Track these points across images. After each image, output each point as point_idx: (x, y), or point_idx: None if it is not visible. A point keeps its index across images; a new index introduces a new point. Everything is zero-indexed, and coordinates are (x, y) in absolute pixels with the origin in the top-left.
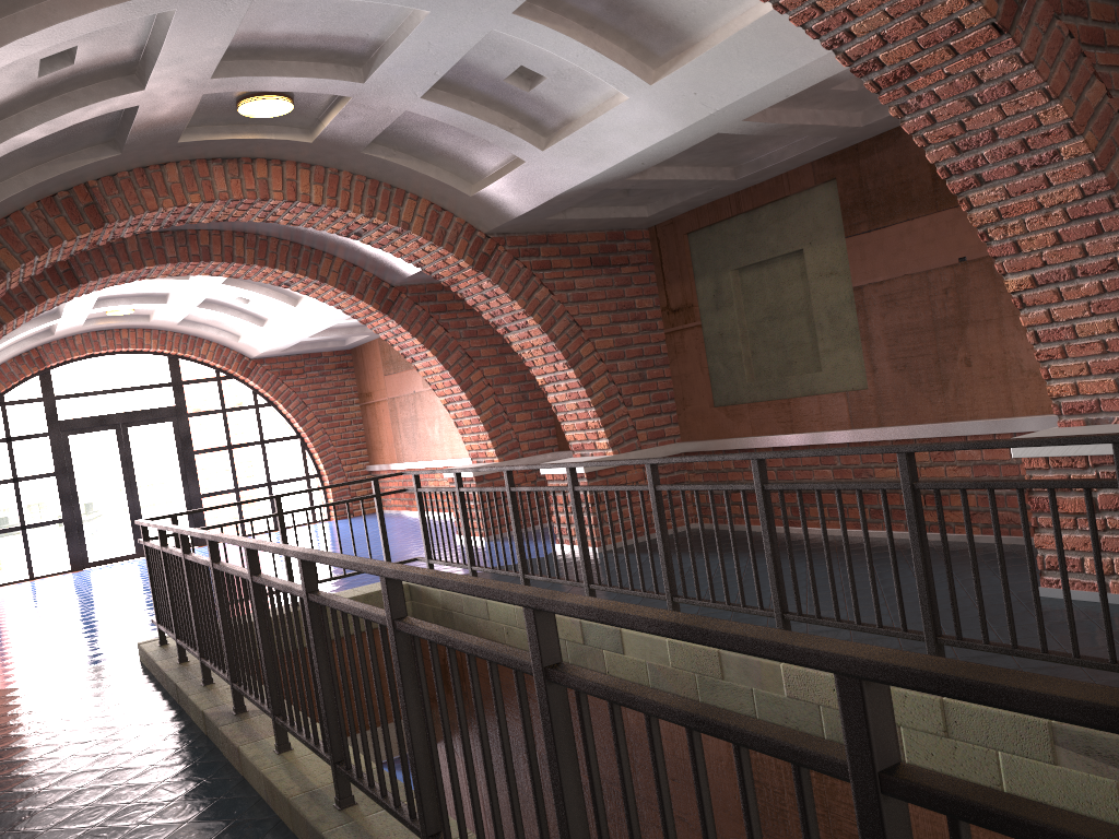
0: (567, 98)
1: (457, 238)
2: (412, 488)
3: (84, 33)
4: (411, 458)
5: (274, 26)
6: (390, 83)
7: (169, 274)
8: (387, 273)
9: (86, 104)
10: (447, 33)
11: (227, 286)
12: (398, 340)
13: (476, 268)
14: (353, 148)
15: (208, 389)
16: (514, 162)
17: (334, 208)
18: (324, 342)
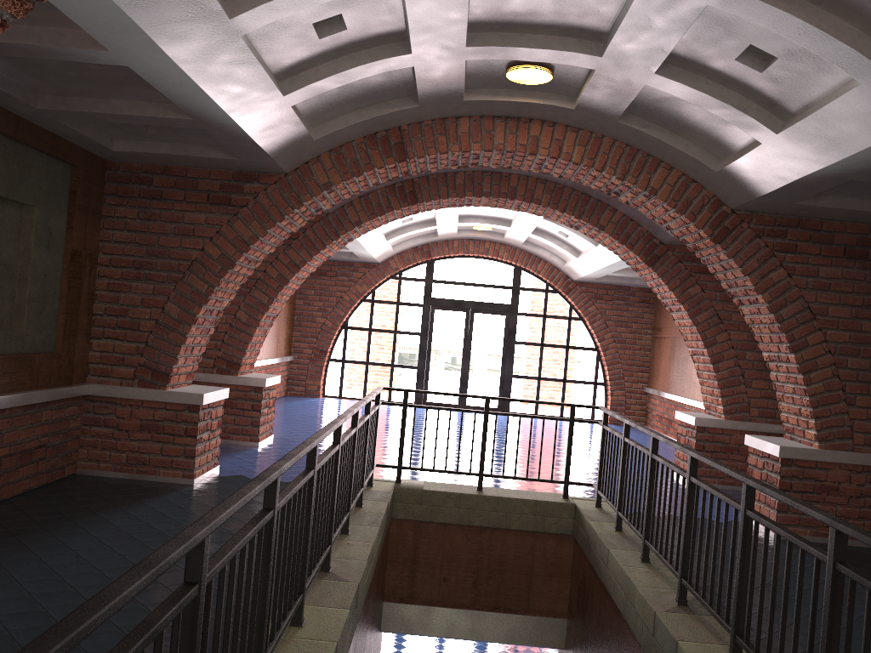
0: (801, 81)
1: (701, 209)
2: (600, 423)
3: (325, 1)
4: (676, 391)
5: (512, 2)
6: (624, 58)
7: (488, 205)
8: (657, 231)
9: (365, 62)
10: (663, 8)
11: (547, 221)
12: (659, 290)
13: (714, 239)
14: (609, 116)
15: (555, 296)
16: (754, 143)
17: (591, 168)
18: (631, 279)
